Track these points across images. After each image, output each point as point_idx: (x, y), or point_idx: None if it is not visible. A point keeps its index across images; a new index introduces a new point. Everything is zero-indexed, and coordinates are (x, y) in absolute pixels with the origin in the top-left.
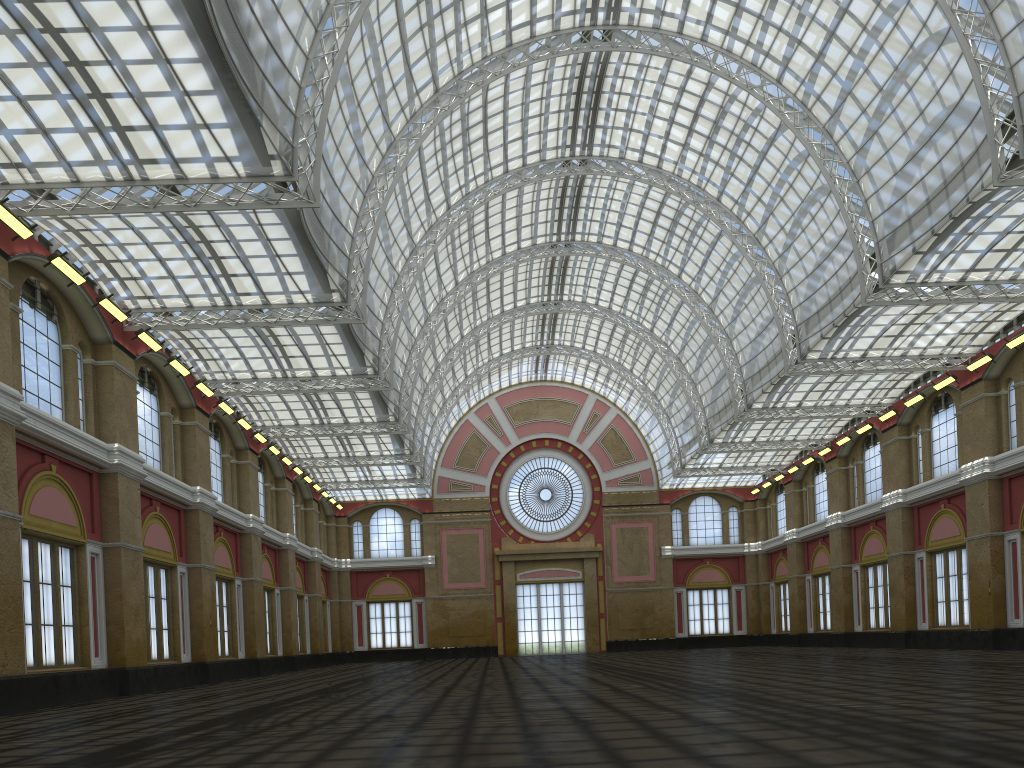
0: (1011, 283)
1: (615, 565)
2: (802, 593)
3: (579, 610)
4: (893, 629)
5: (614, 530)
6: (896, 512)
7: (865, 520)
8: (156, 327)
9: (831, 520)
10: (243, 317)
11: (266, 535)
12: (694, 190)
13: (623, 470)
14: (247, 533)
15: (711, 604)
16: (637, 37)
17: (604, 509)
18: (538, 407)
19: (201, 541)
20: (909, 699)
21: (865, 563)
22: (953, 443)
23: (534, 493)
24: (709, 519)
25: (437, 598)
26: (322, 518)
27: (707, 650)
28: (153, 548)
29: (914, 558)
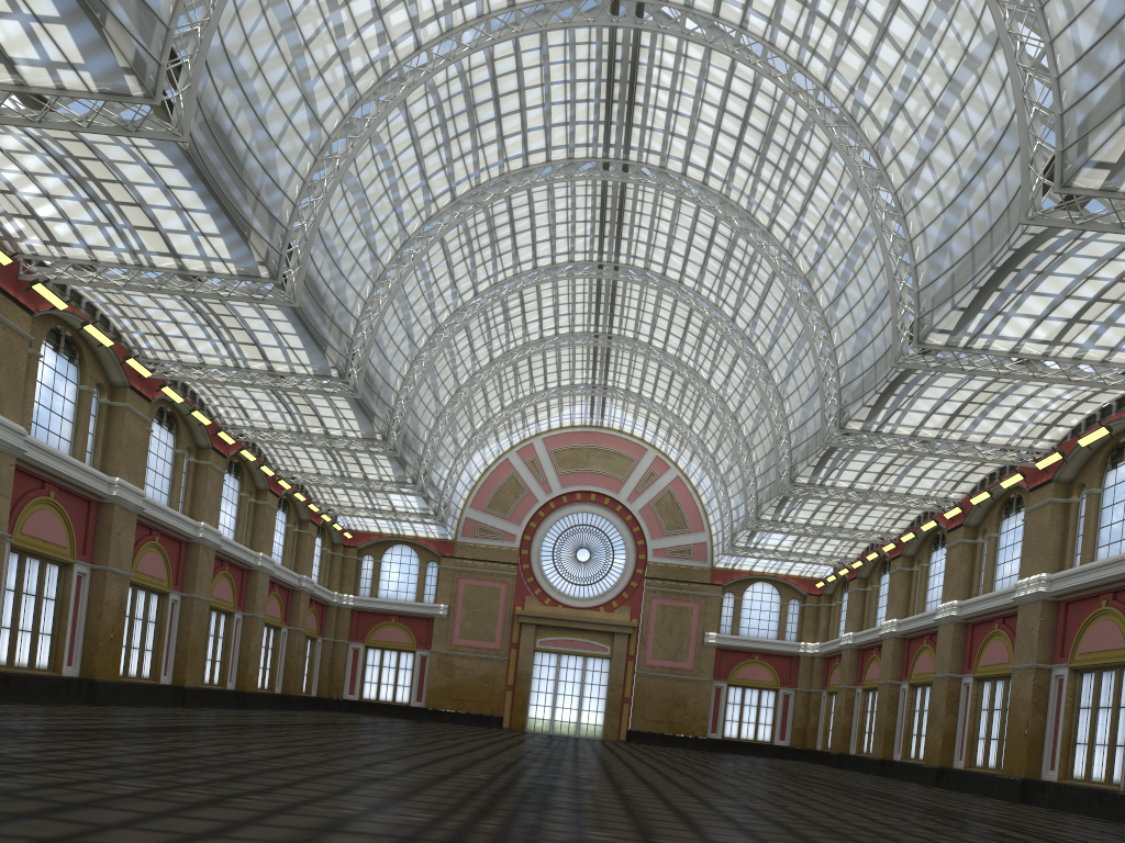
0: (1075, 363)
1: (650, 645)
2: (850, 707)
3: (602, 690)
4: (927, 763)
5: (654, 606)
6: (948, 627)
7: (920, 632)
8: (56, 280)
9: (886, 627)
10: (160, 282)
11: (226, 550)
12: (745, 216)
13: (675, 540)
14: (195, 543)
15: (754, 706)
16: (680, 21)
17: (646, 580)
18: (589, 455)
19: (112, 541)
20: (706, 841)
21: (913, 682)
22: (1018, 554)
23: (570, 551)
24: (765, 609)
25: (443, 653)
26: (326, 545)
27: (731, 756)
28: (37, 538)
29: (961, 683)
